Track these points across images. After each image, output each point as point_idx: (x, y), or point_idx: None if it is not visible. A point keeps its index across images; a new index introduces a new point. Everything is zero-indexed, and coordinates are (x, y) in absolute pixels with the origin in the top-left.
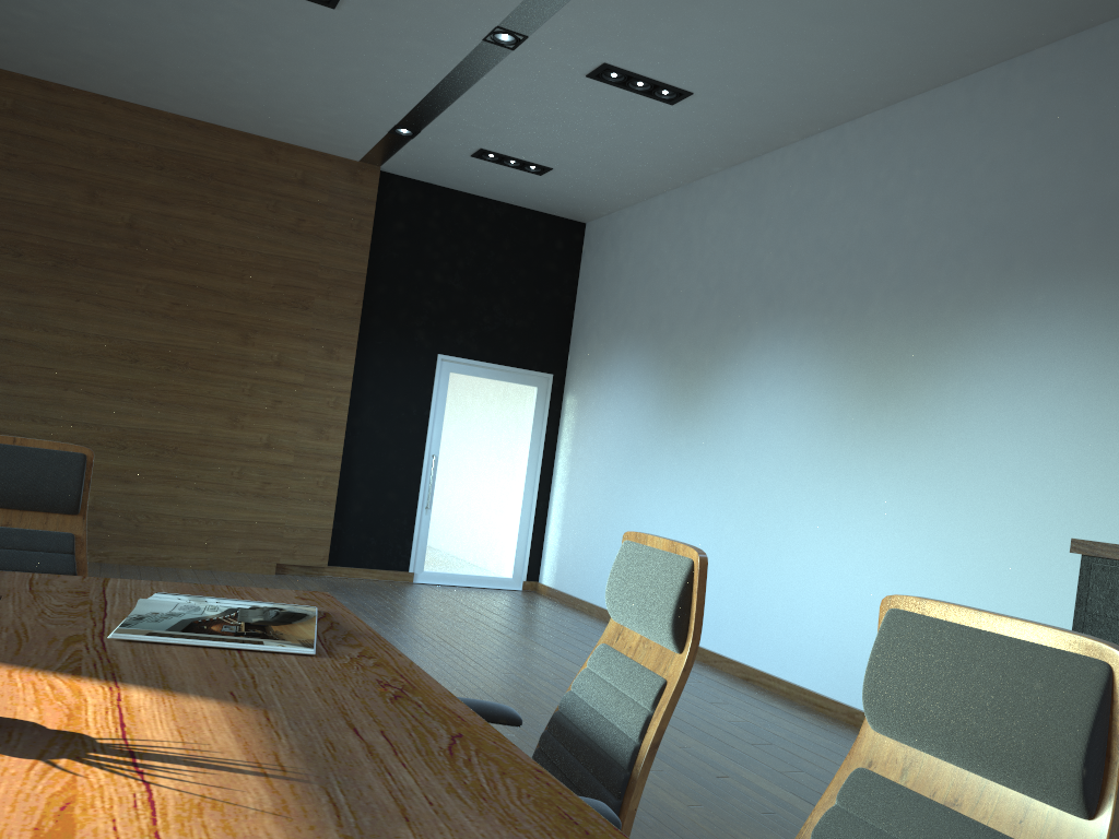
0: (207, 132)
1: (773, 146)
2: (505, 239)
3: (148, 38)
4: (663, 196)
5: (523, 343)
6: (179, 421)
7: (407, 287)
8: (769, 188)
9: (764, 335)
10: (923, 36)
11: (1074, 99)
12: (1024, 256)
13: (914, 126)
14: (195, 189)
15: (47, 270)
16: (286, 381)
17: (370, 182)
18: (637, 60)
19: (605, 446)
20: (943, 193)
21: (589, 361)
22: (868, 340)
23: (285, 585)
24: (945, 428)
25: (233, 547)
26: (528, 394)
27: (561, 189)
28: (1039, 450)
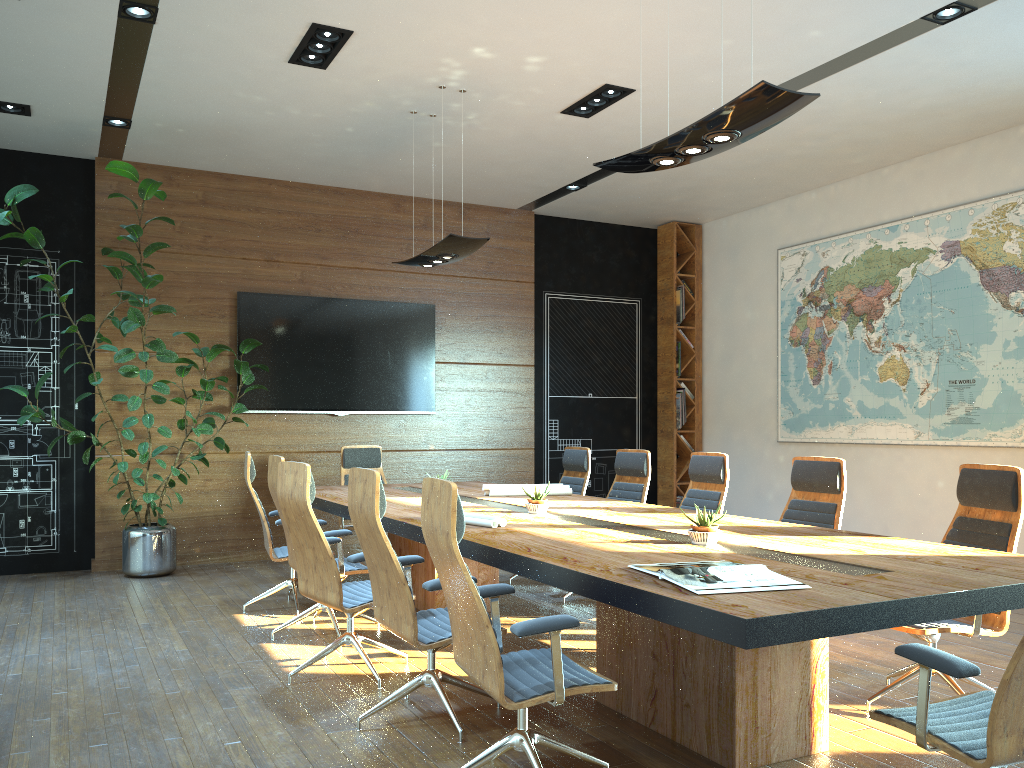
0: None
1: None
2: None
3: None
4: None
5: None
6: None
7: None
8: None
9: None
10: None
11: None
12: None
13: None
14: None
15: None
16: None
17: None
18: None
19: None
20: None
21: None
22: None
23: None
24: None
25: None
26: None
27: None
28: None
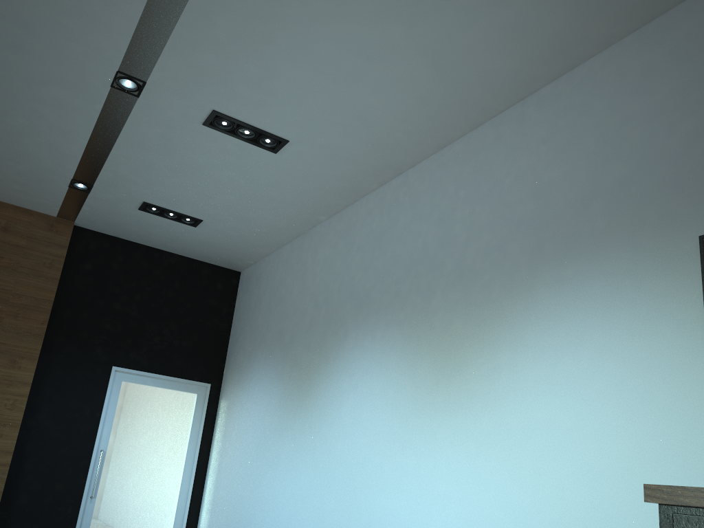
0: None
1: (360, 194)
2: (176, 280)
3: None
4: (290, 244)
5: (187, 359)
6: None
7: (90, 313)
8: (359, 224)
9: (356, 334)
10: (454, 75)
11: (576, 115)
12: (552, 239)
13: (457, 160)
14: None
15: None
16: None
17: (65, 232)
18: (238, 106)
19: (244, 438)
20: (483, 203)
21: (237, 371)
22: (433, 327)
23: None
24: (502, 395)
25: None
26: (189, 400)
27: (214, 240)
28: (588, 406)
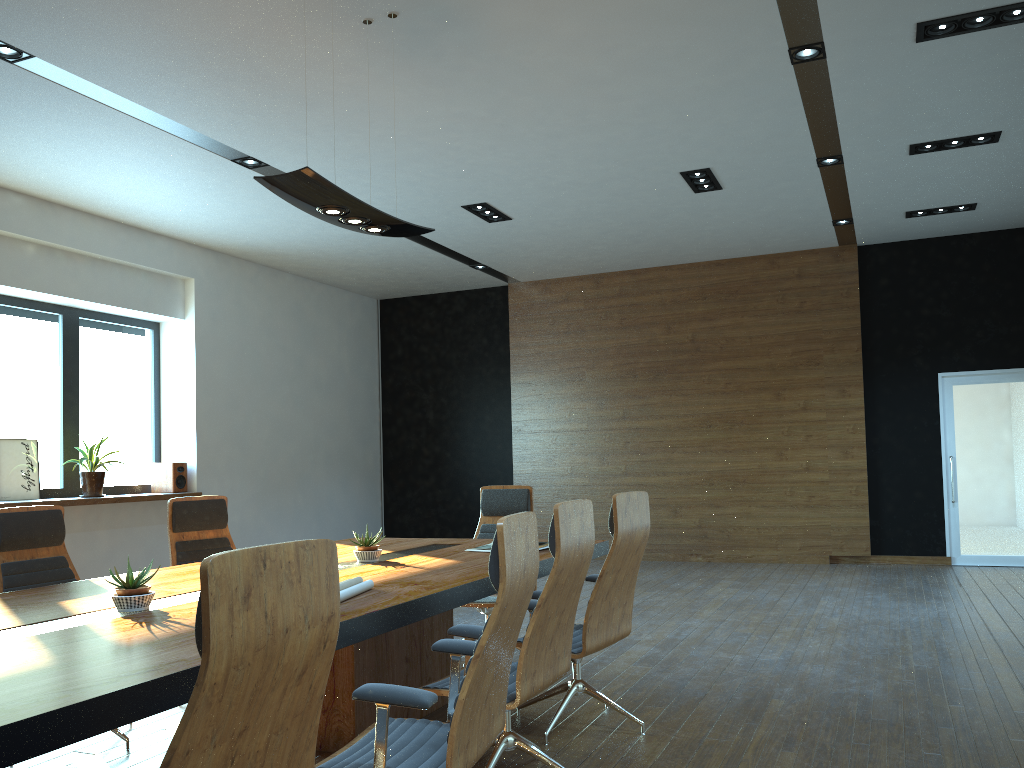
0: (728, 265)
1: None
2: (983, 262)
3: (656, 235)
4: None
5: (1022, 345)
6: (743, 461)
7: (898, 327)
8: None
9: None
10: None
11: None
12: None
13: None
14: (727, 305)
15: (651, 381)
16: (812, 420)
17: (850, 258)
18: (929, 134)
19: None
20: None
21: None
22: None
23: (826, 569)
24: None
25: (795, 546)
26: None
27: (1006, 211)
28: None
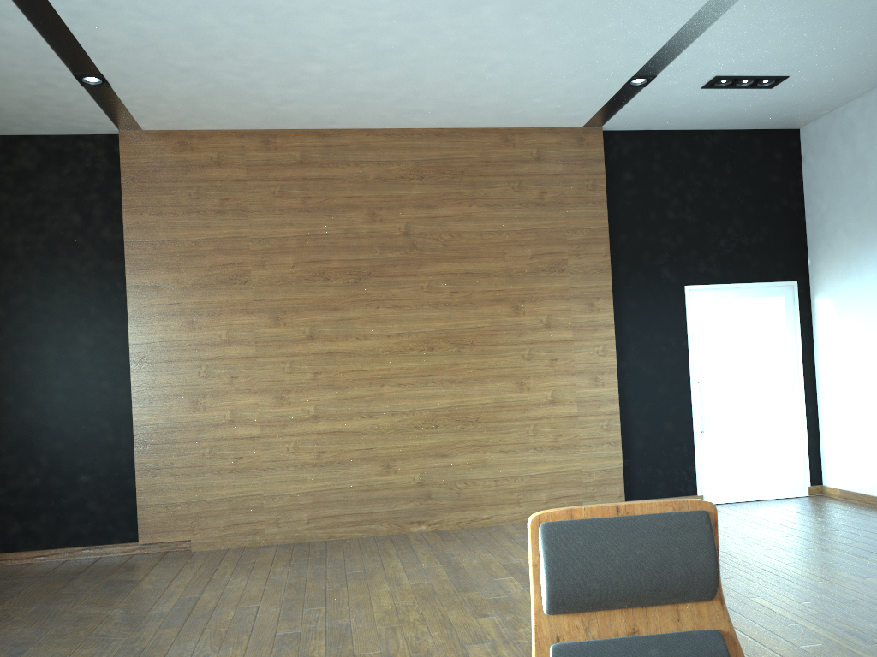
0: (452, 137)
1: None
2: (725, 164)
3: (414, 57)
4: None
5: (762, 257)
6: (475, 394)
7: (644, 231)
8: None
9: None
10: None
11: None
12: None
13: None
14: (451, 188)
15: (350, 287)
16: (558, 340)
17: (596, 143)
18: None
19: None
20: None
21: (840, 259)
22: None
23: None
24: None
25: (540, 499)
26: (775, 305)
27: (787, 98)
28: None
